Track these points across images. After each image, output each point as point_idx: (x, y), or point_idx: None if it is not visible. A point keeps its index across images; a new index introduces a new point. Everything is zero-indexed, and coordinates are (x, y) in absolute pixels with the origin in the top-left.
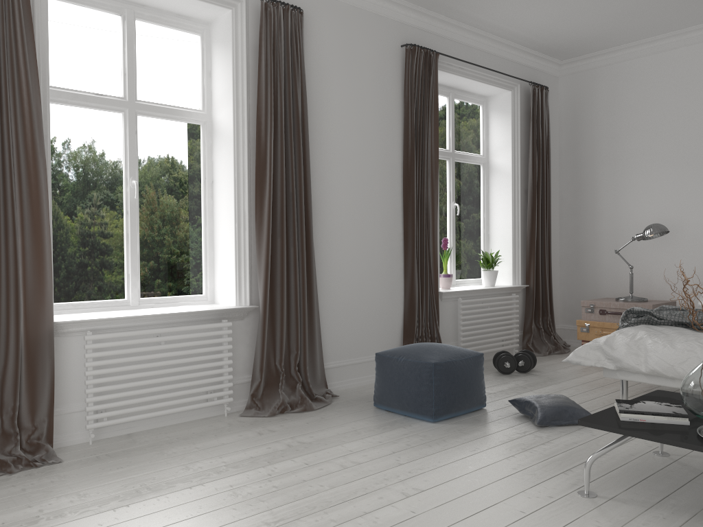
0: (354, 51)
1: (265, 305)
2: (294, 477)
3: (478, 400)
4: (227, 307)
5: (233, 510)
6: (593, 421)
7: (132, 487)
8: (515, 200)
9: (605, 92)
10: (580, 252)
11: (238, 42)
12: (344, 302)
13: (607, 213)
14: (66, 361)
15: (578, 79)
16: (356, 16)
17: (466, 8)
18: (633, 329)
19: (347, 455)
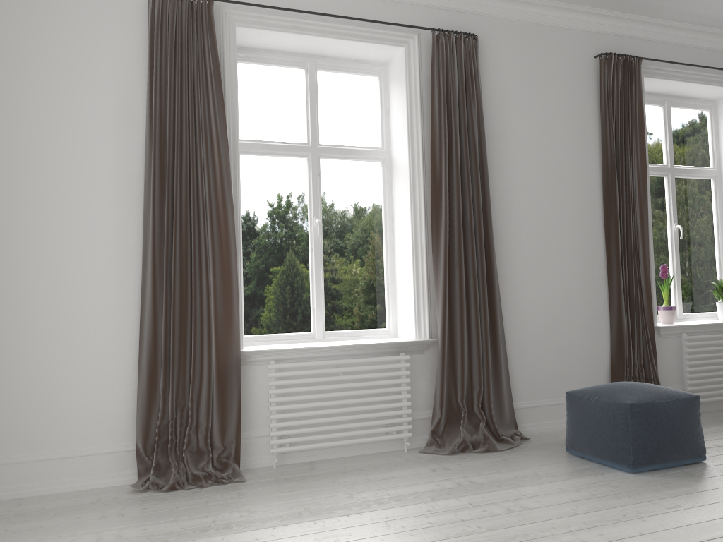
0: (538, 69)
1: (443, 338)
2: (453, 516)
3: (693, 451)
4: (406, 340)
5: (381, 540)
6: None
7: (296, 509)
8: None
9: None
10: None
11: (411, 77)
12: (536, 337)
13: None
14: (254, 388)
15: None
16: (539, 33)
17: (672, 3)
18: None
19: (517, 500)
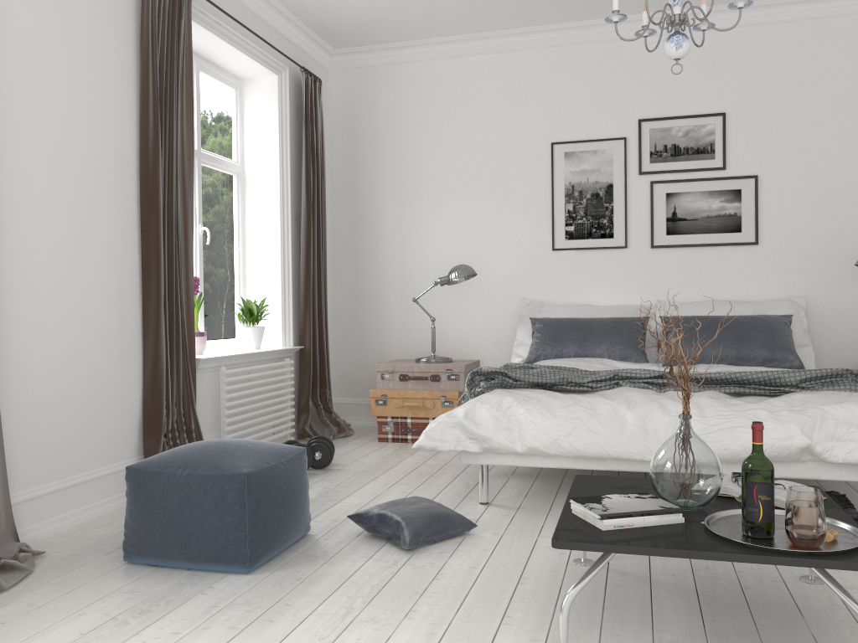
0: None
1: None
2: None
3: (305, 522)
4: None
5: None
6: (575, 539)
7: None
8: (285, 228)
9: (390, 98)
10: (360, 302)
11: None
12: (45, 382)
13: (394, 252)
14: None
15: (355, 77)
16: None
17: None
18: (494, 395)
19: None
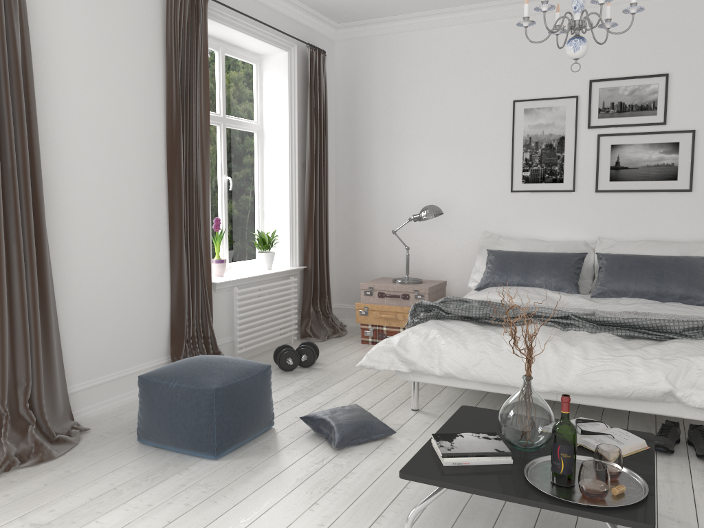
0: None
1: None
2: None
3: (267, 421)
4: None
5: None
6: (416, 473)
7: None
8: (293, 174)
9: (382, 63)
10: (356, 230)
11: None
12: (94, 307)
13: (383, 190)
14: None
15: (355, 46)
16: None
17: None
18: (425, 327)
19: None
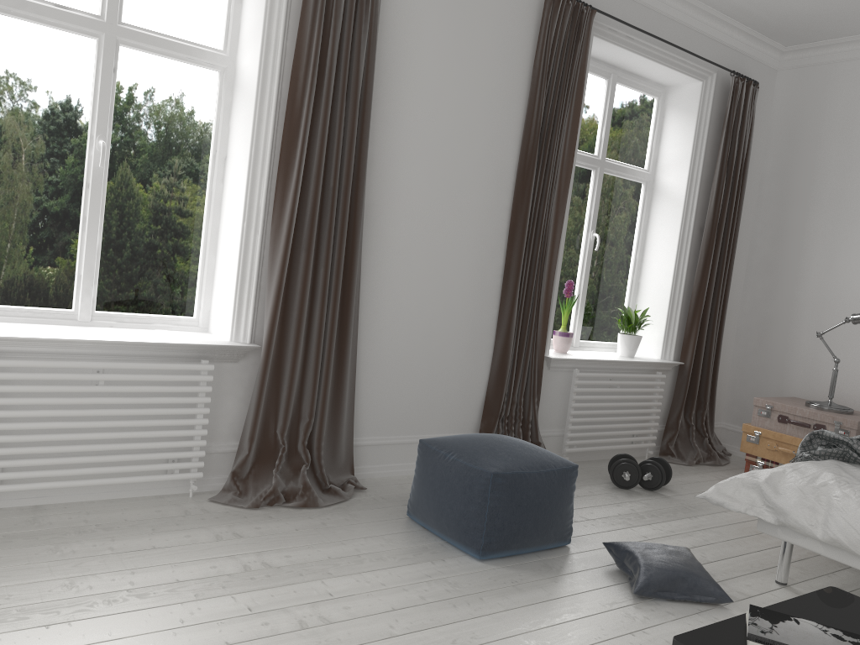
0: None
1: (268, 347)
2: (215, 634)
3: (558, 535)
4: (215, 341)
5: None
6: None
7: None
8: (684, 239)
9: (843, 99)
10: (767, 326)
11: None
12: (400, 356)
13: (817, 276)
14: None
15: (806, 76)
16: None
17: None
18: (815, 466)
19: (319, 603)
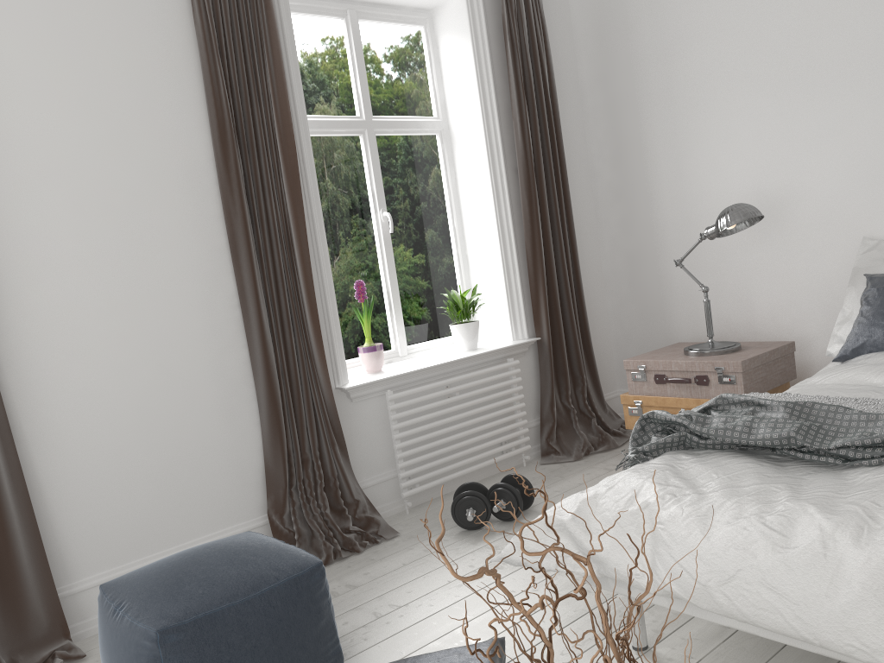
0: None
1: None
2: None
3: None
4: None
5: None
6: None
7: None
8: (499, 189)
9: None
10: (634, 264)
11: None
12: (108, 454)
13: (669, 189)
14: None
15: None
16: None
17: None
18: (636, 476)
19: None
